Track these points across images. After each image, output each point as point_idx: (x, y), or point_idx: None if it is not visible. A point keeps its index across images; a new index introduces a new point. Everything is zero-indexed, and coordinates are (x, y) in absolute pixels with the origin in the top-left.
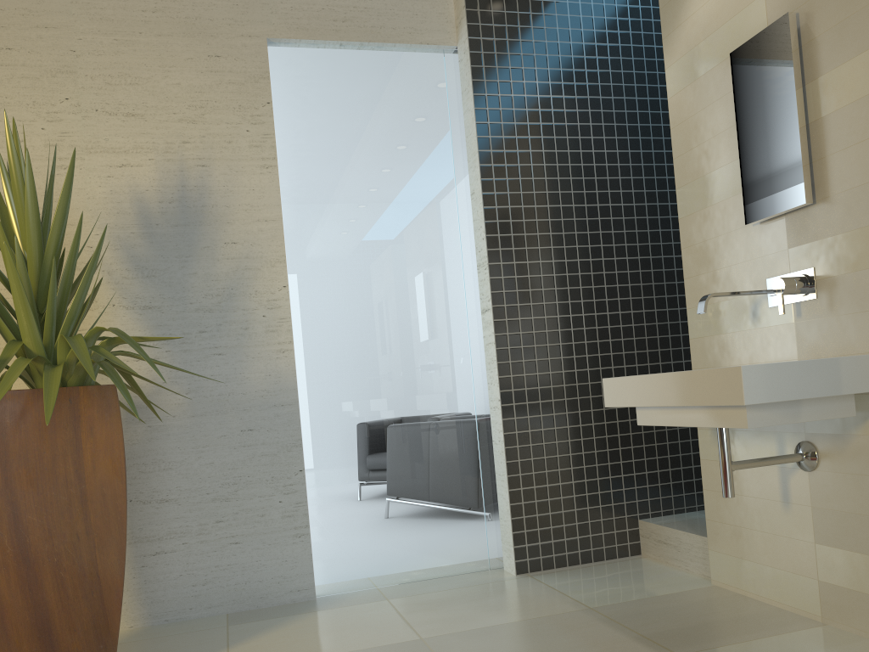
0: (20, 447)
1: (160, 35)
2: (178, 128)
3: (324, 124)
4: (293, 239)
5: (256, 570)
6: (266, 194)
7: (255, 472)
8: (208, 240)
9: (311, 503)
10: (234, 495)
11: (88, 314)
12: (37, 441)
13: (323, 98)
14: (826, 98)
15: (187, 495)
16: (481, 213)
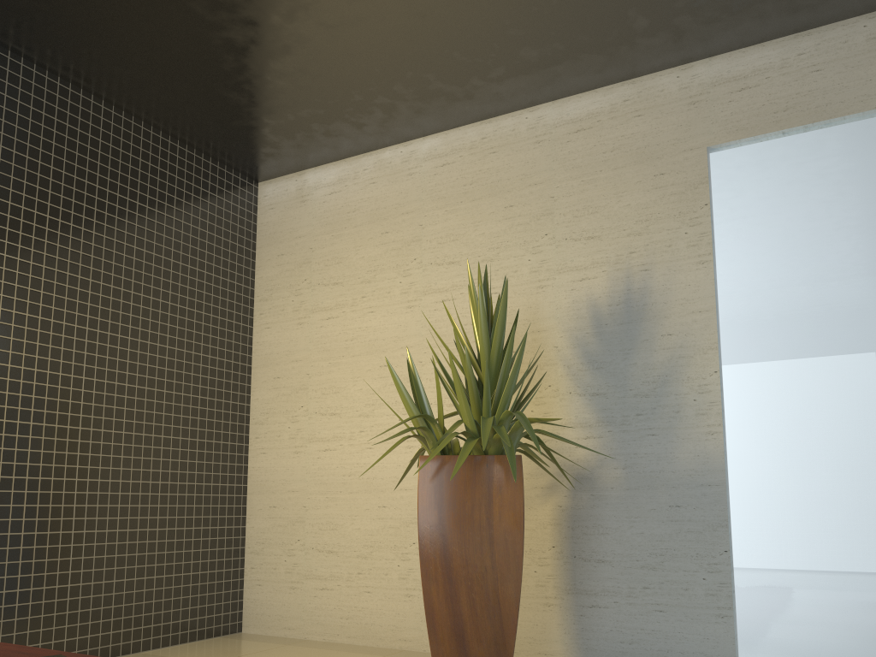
0: (451, 496)
1: (616, 168)
2: (626, 242)
3: (763, 212)
4: (727, 326)
5: (678, 641)
6: (701, 287)
7: (681, 546)
8: (647, 334)
9: (737, 586)
10: (660, 565)
11: (551, 400)
12: (462, 493)
13: (763, 188)
14: None
15: (619, 559)
16: None
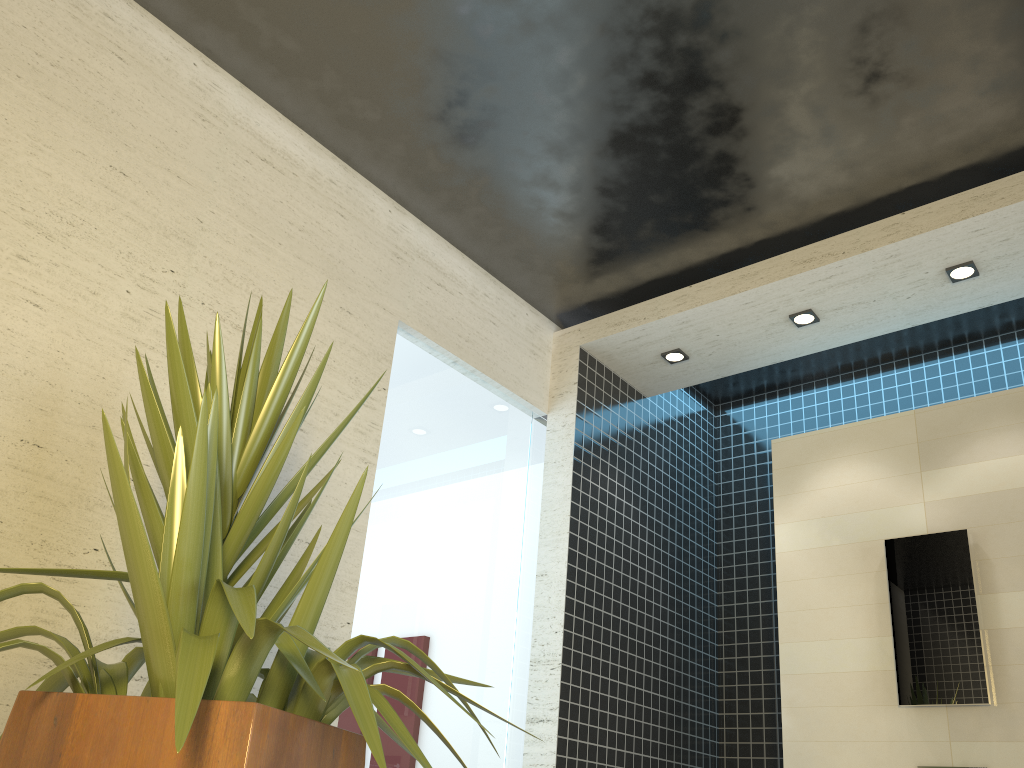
0: None
1: (300, 258)
2: None
3: (424, 437)
4: (365, 562)
5: None
6: None
7: None
8: None
9: None
10: None
11: (91, 581)
12: None
13: (429, 409)
14: (1004, 614)
15: None
16: (559, 601)
